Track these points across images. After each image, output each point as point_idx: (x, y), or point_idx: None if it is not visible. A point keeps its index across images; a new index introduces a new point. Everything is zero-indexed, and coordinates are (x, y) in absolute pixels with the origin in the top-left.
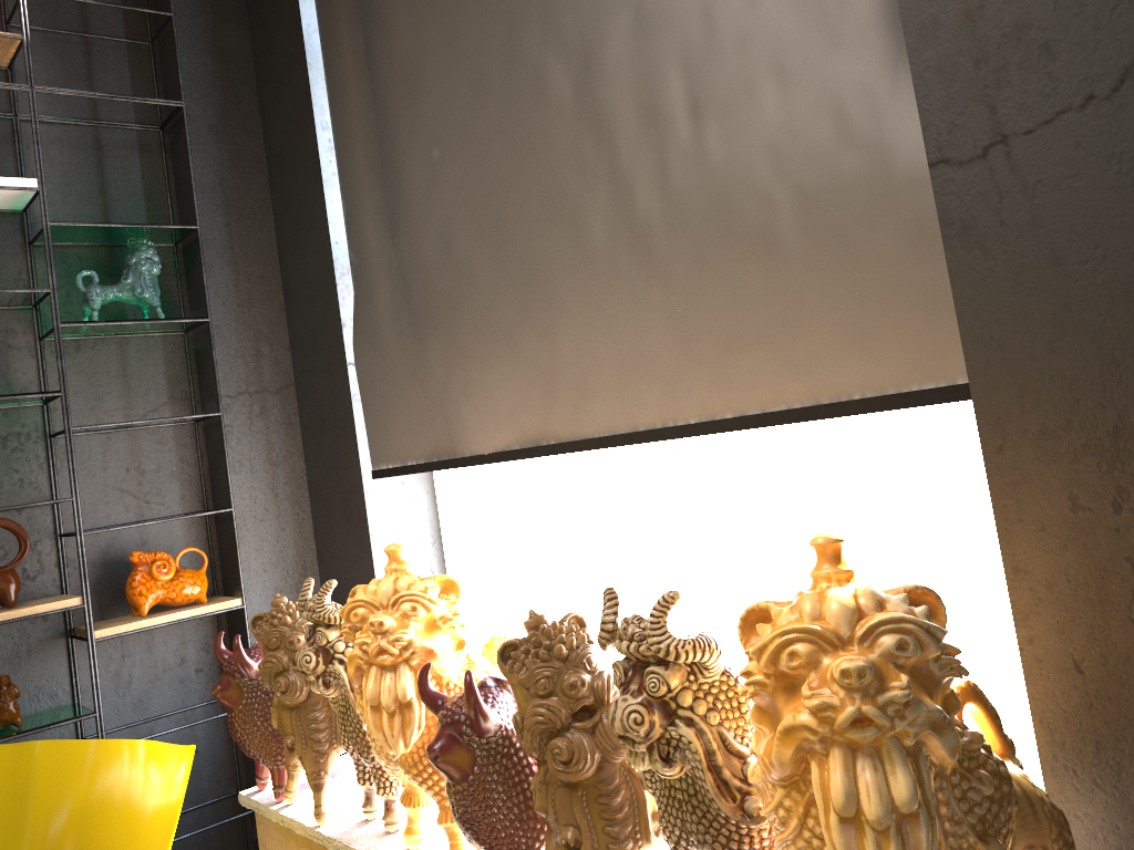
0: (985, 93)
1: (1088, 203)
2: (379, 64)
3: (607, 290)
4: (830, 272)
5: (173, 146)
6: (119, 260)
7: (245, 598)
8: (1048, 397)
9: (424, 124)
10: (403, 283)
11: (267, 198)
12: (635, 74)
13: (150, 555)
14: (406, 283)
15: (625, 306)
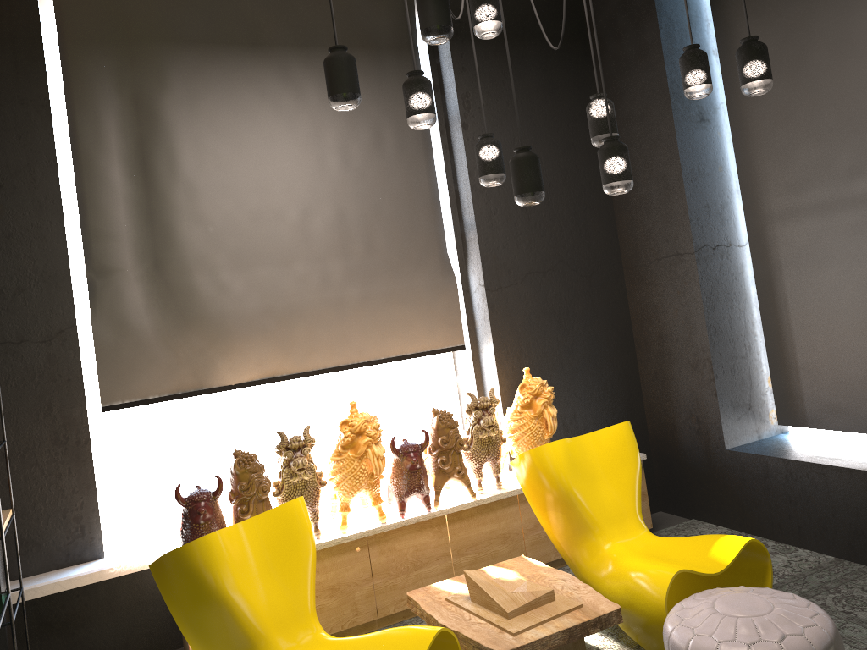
0: (497, 276)
1: (516, 304)
2: (159, 168)
3: (329, 310)
4: (423, 312)
5: None
6: None
7: (13, 508)
8: (508, 345)
9: (203, 212)
10: (159, 292)
11: None
12: (348, 231)
13: None
14: (170, 292)
15: (338, 316)
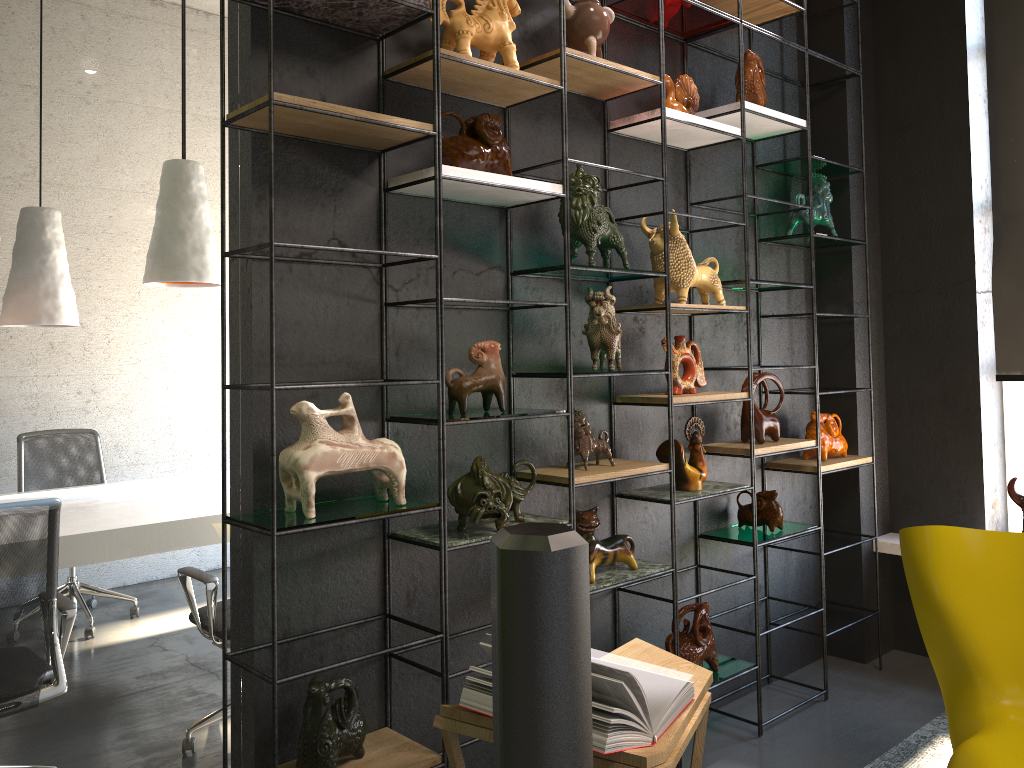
0: None
1: None
2: None
3: None
4: None
5: (816, 102)
6: (788, 187)
7: (874, 457)
8: None
9: None
10: None
11: (875, 153)
12: None
13: (824, 415)
14: None
15: None
